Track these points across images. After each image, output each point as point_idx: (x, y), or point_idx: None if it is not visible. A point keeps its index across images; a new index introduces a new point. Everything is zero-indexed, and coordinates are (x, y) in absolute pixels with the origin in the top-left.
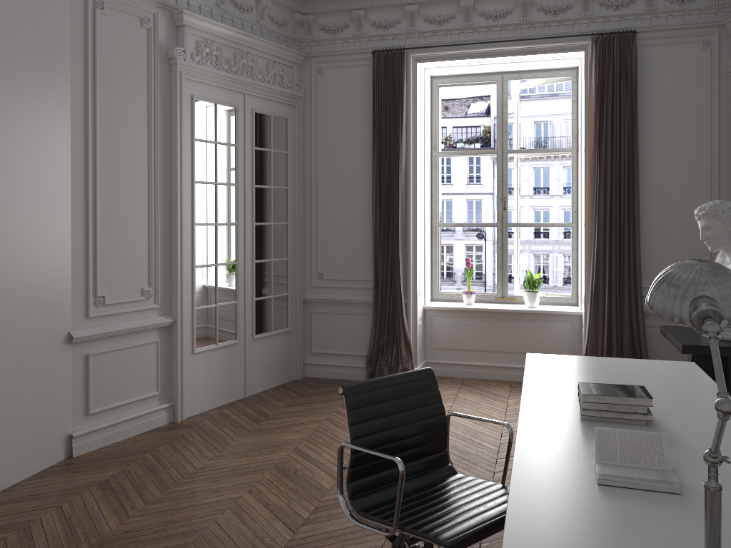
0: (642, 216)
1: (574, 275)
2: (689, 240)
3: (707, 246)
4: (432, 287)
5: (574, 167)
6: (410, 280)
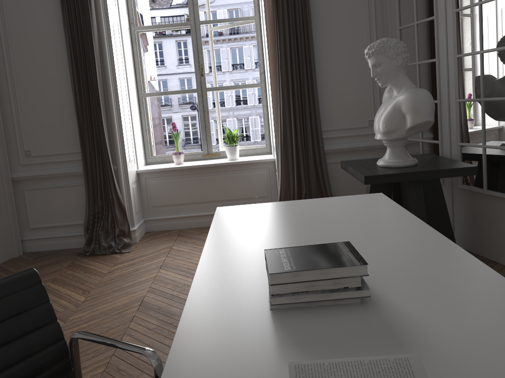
0: (318, 68)
1: (266, 128)
2: (356, 86)
3: (378, 82)
4: (145, 152)
5: (258, 33)
6: (118, 147)
